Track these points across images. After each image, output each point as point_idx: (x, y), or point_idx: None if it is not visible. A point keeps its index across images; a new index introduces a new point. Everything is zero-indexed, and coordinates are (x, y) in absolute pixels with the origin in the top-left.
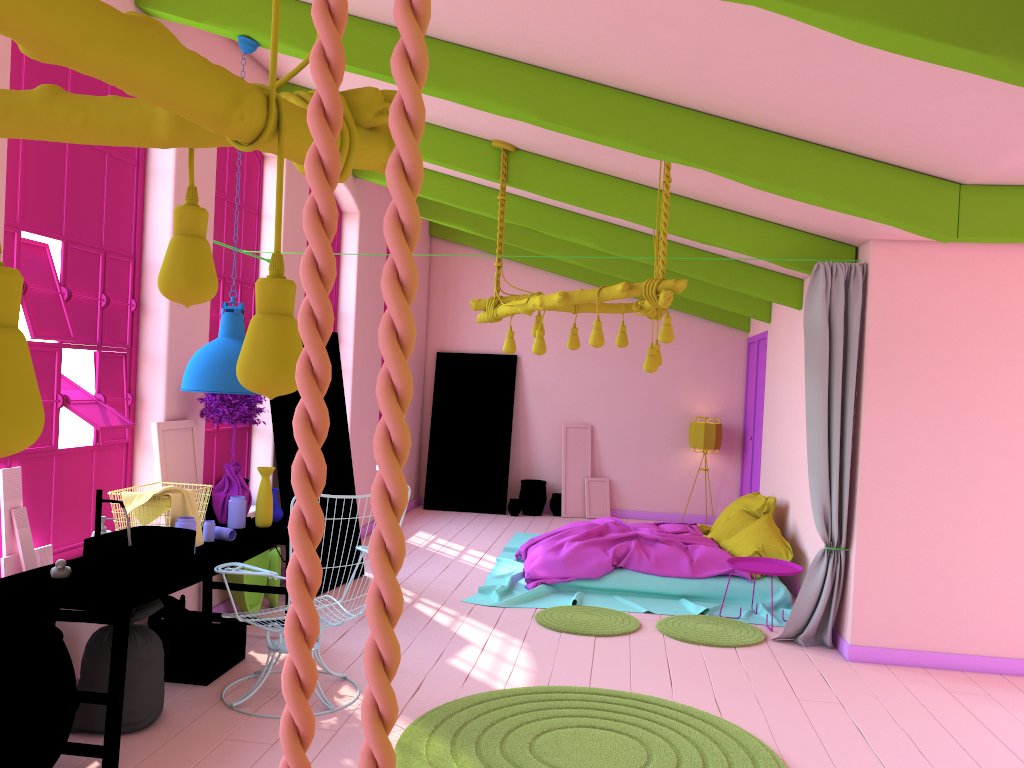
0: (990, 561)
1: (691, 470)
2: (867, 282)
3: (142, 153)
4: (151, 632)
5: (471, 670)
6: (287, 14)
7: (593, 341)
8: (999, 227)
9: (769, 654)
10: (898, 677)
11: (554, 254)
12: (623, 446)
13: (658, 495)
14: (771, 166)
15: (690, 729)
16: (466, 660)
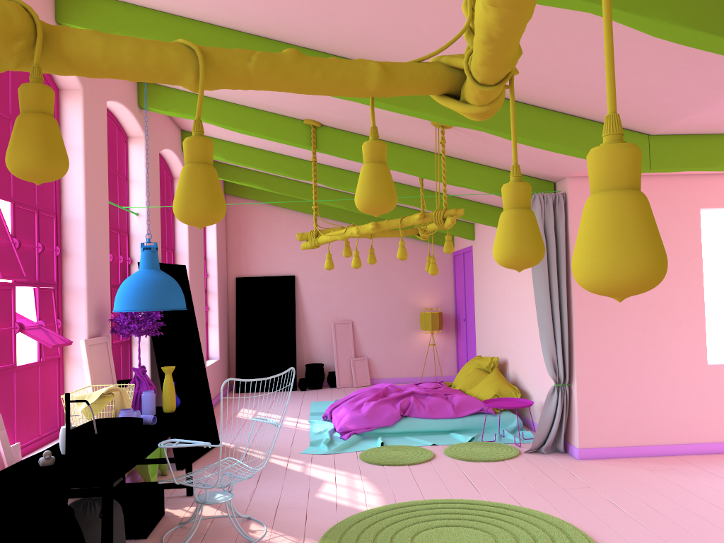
0: (659, 382)
1: (423, 346)
2: (567, 205)
3: None
4: (113, 501)
5: (336, 500)
6: (179, 28)
7: (400, 255)
8: (674, 161)
9: (527, 462)
10: (615, 466)
11: (324, 201)
12: (375, 333)
13: (402, 365)
14: (530, 127)
15: (511, 517)
16: (329, 493)
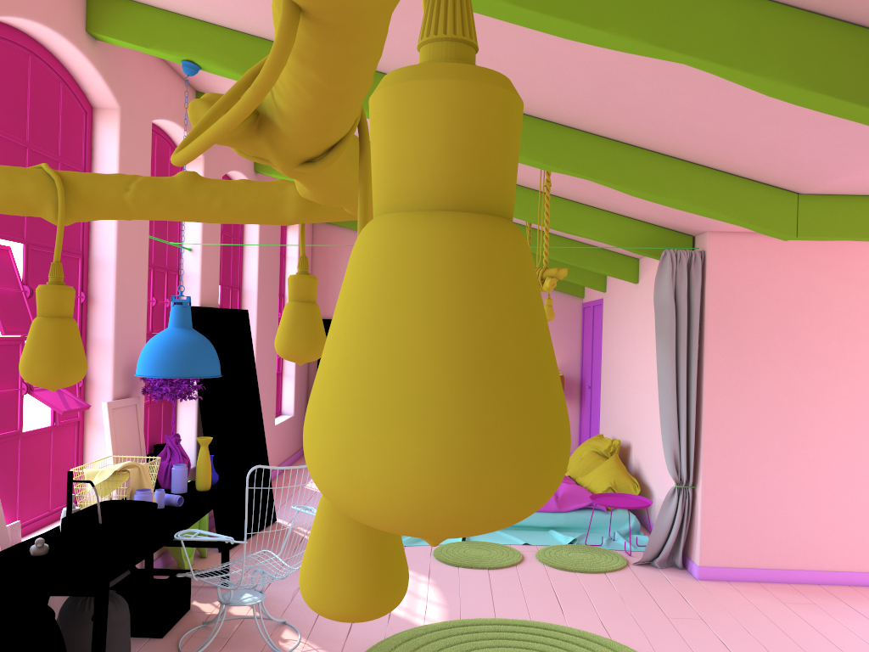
0: (808, 492)
1: None
2: (705, 266)
3: (88, 161)
4: (118, 597)
5: None
6: (227, 42)
7: None
8: (829, 228)
9: (634, 577)
10: (741, 592)
11: None
12: None
13: None
14: (647, 178)
15: None
16: None
